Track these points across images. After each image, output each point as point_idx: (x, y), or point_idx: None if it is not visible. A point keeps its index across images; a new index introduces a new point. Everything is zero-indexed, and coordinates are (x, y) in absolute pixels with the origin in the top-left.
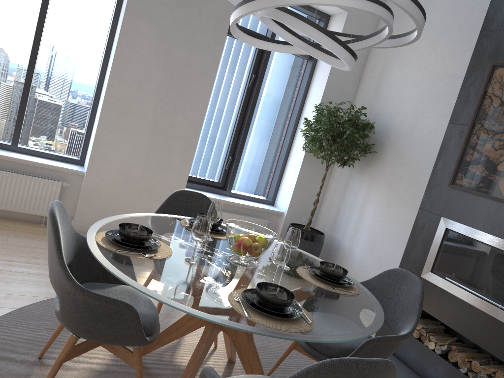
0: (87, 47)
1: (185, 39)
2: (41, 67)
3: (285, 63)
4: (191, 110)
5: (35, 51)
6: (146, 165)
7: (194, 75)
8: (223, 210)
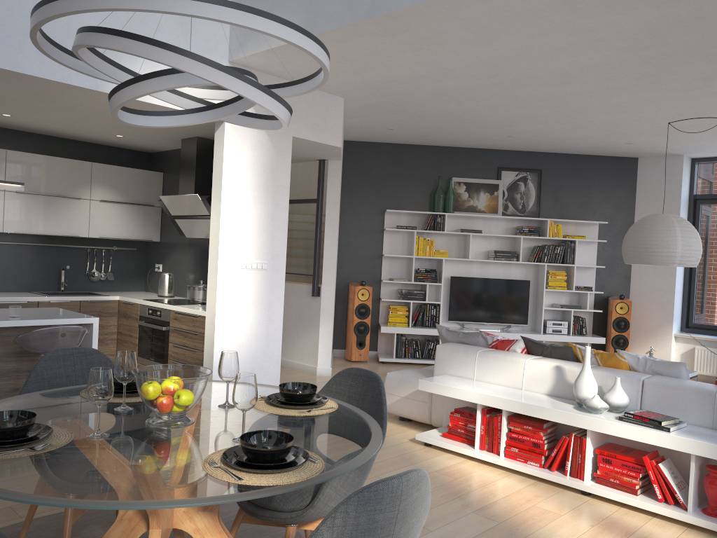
0: None
1: None
2: None
3: None
4: None
5: None
6: None
7: None
8: None
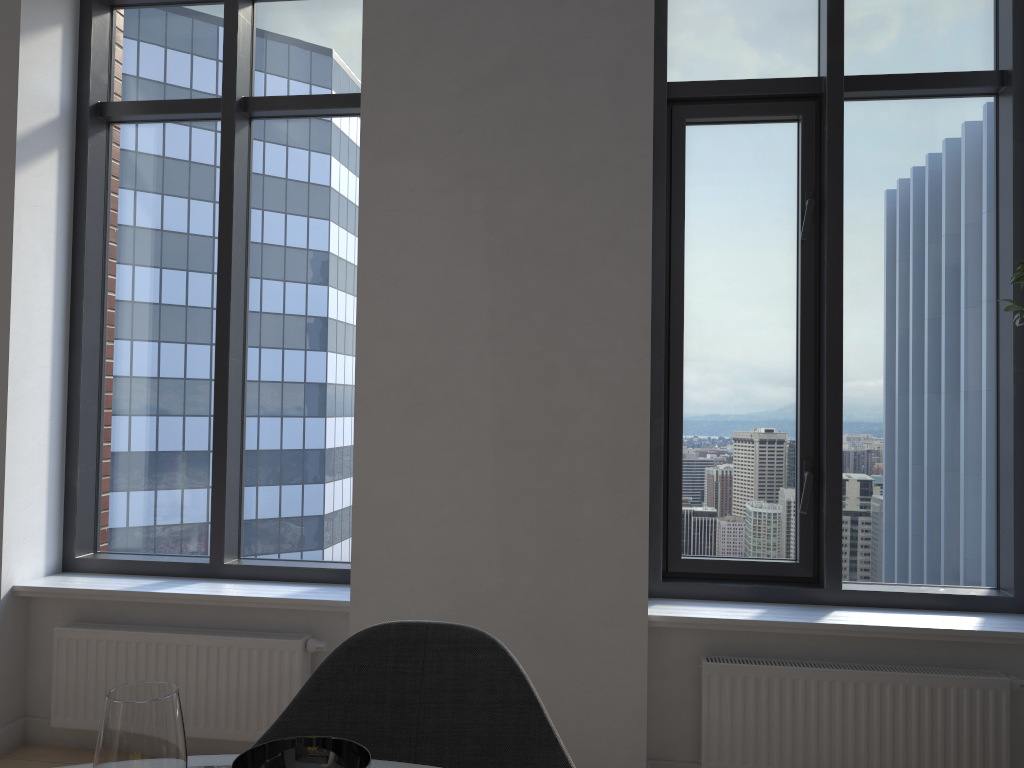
0: (341, 284)
1: (532, 163)
2: (254, 361)
3: (913, 131)
4: (602, 356)
5: (224, 327)
6: (508, 550)
7: (583, 250)
8: (817, 660)
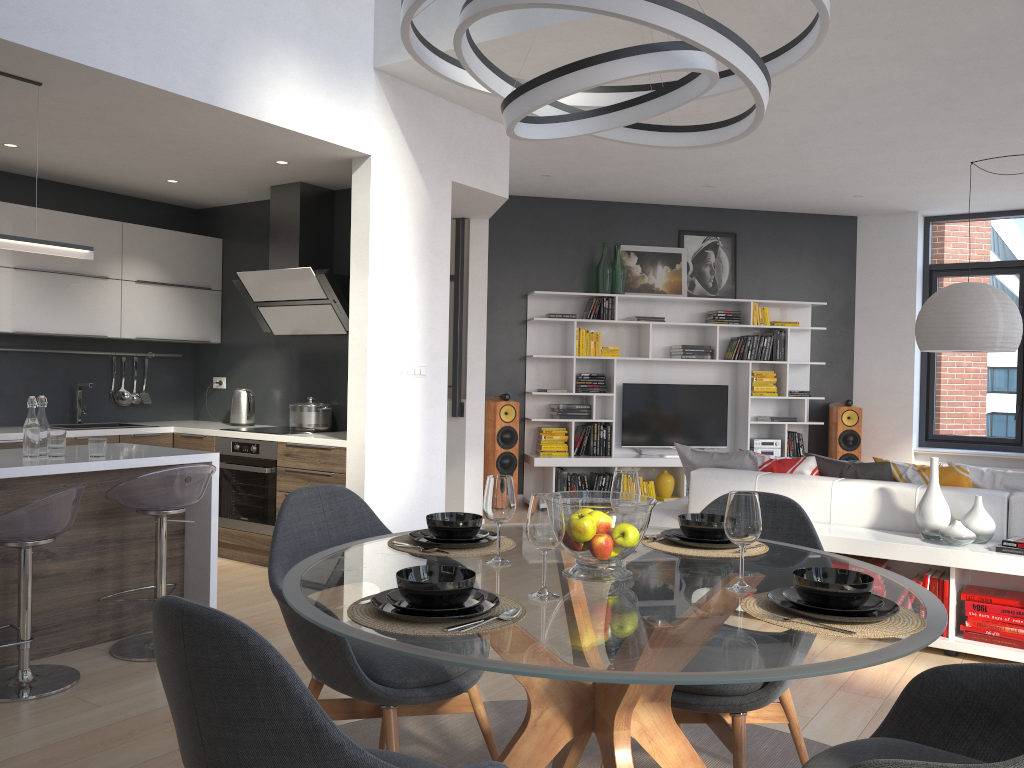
0: None
1: None
2: None
3: None
4: None
5: None
6: None
7: None
8: None
